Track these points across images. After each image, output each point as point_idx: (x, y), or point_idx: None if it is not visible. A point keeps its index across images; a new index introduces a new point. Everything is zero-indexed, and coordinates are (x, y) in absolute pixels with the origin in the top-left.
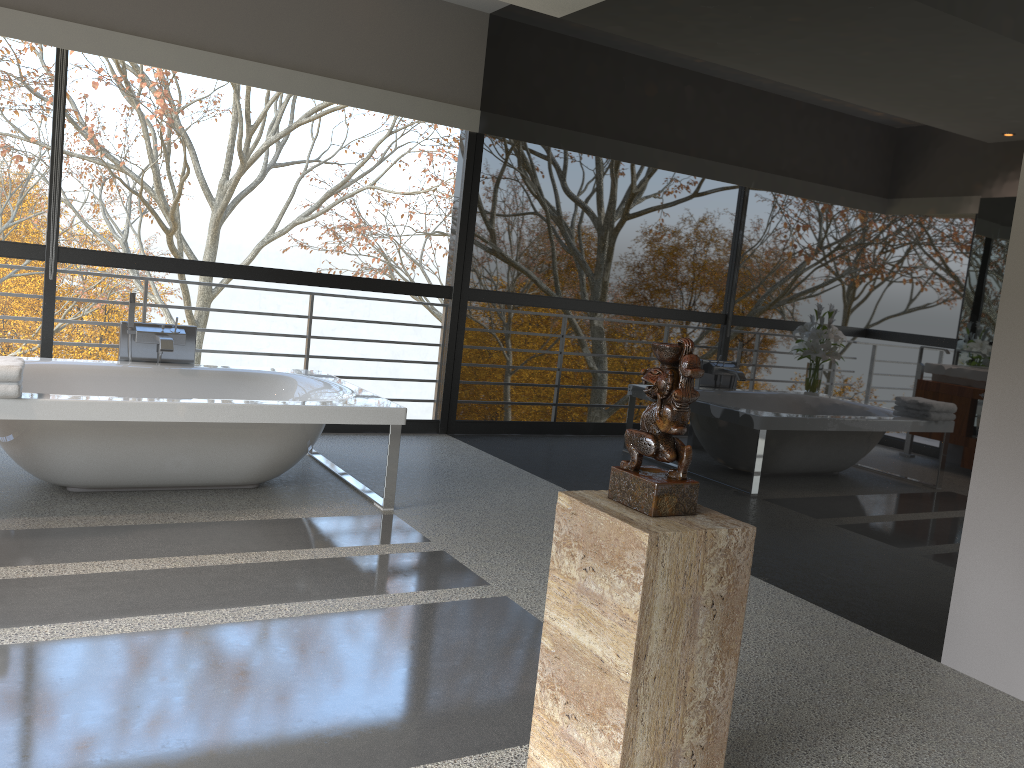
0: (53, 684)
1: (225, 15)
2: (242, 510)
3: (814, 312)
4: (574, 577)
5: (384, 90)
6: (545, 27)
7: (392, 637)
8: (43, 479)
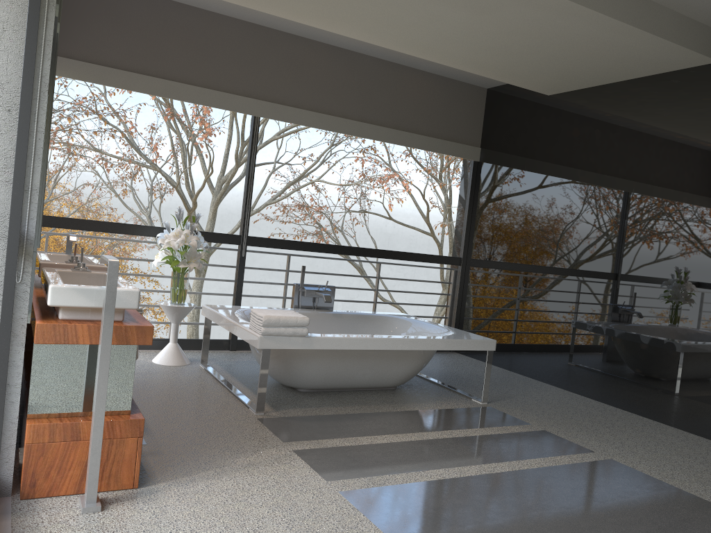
0: (442, 508)
1: (344, 94)
2: (406, 403)
3: None
4: None
5: (428, 136)
6: (536, 100)
7: (580, 483)
8: (286, 384)
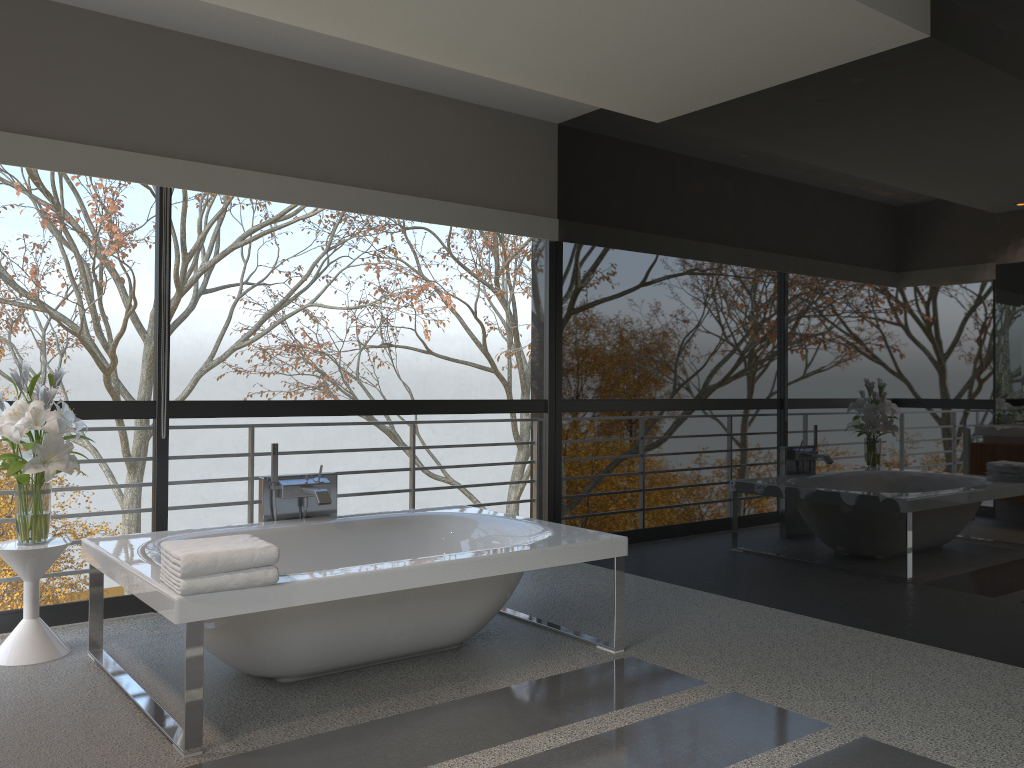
0: None
1: (321, 141)
2: (482, 676)
3: None
4: None
5: (472, 206)
6: (639, 133)
7: None
8: (254, 673)
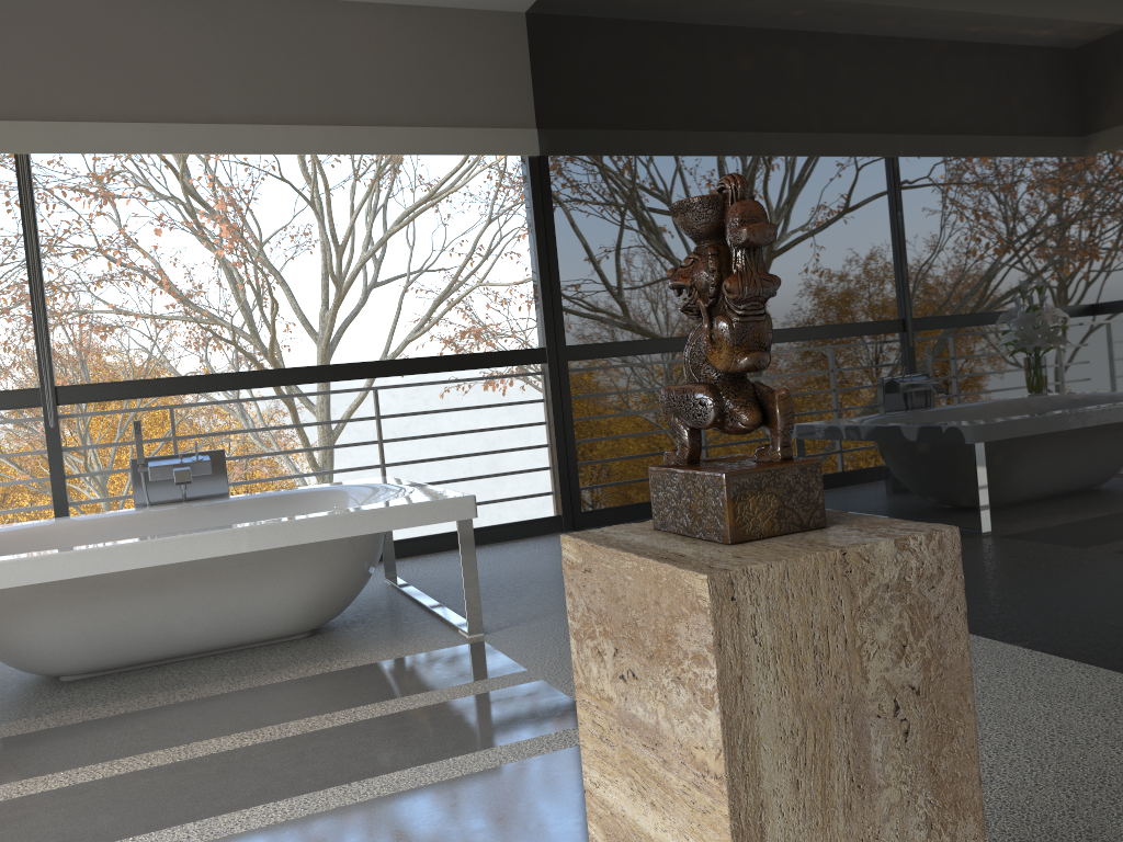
0: None
1: (206, 77)
2: (278, 669)
3: (1009, 233)
4: (610, 696)
5: (413, 127)
6: None
7: (434, 831)
8: (26, 671)
